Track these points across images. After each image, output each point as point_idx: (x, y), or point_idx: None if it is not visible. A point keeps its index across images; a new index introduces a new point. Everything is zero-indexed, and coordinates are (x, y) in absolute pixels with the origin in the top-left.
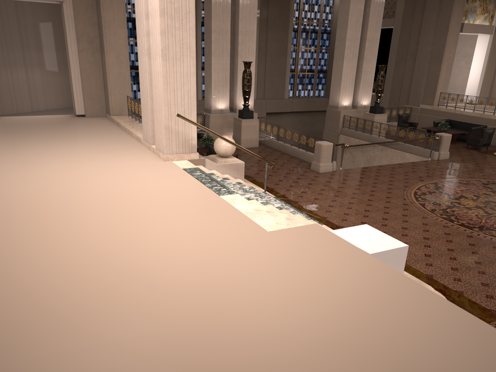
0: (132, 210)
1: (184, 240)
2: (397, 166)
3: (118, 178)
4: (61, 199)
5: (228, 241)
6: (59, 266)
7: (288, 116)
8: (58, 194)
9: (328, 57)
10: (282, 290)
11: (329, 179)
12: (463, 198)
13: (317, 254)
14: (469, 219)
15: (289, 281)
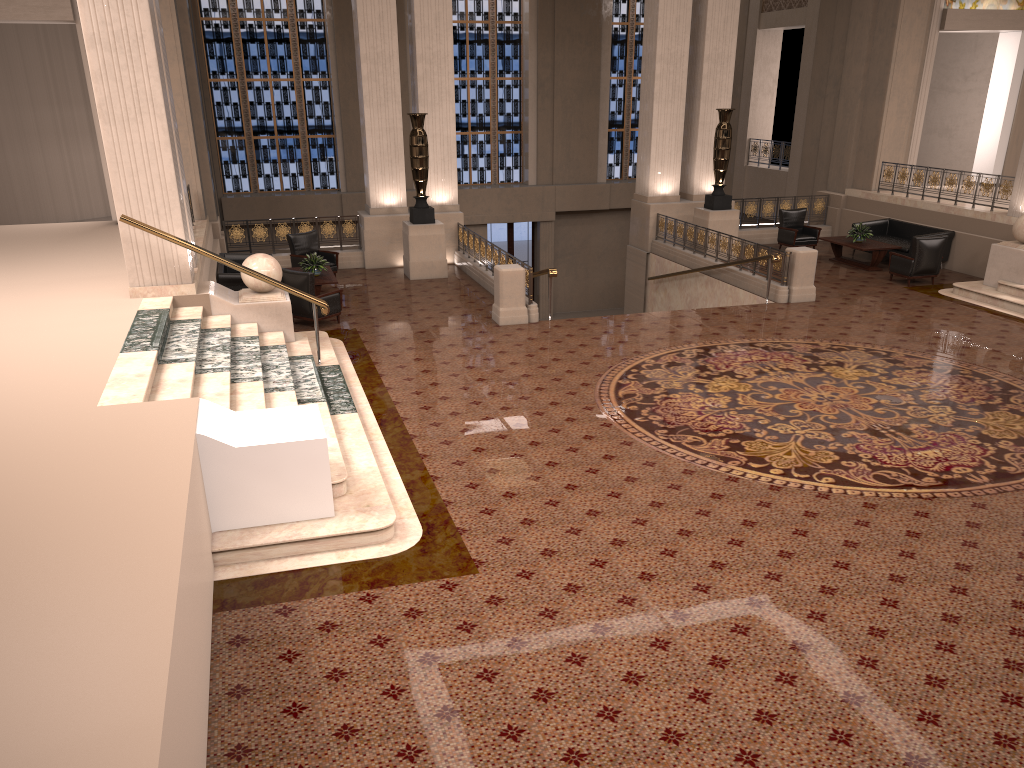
0: None
1: None
2: (676, 315)
3: (7, 325)
4: None
5: (8, 418)
6: None
7: (610, 219)
8: None
9: None
10: None
11: (499, 338)
12: (725, 377)
13: (112, 439)
14: (676, 414)
15: None
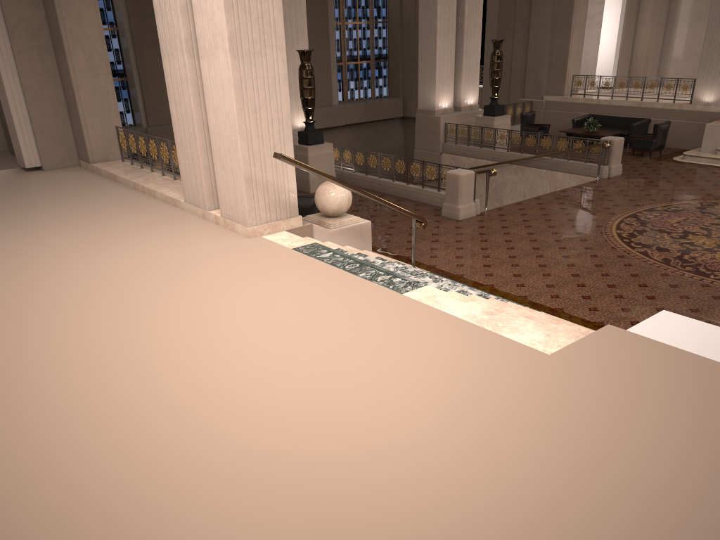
0: (278, 349)
1: (427, 401)
2: (562, 196)
3: (197, 285)
4: (124, 345)
5: (505, 389)
6: (240, 510)
7: (341, 133)
8: (110, 336)
9: (388, 34)
10: (701, 484)
11: (481, 230)
12: (691, 235)
13: (673, 388)
14: None
15: (691, 459)
